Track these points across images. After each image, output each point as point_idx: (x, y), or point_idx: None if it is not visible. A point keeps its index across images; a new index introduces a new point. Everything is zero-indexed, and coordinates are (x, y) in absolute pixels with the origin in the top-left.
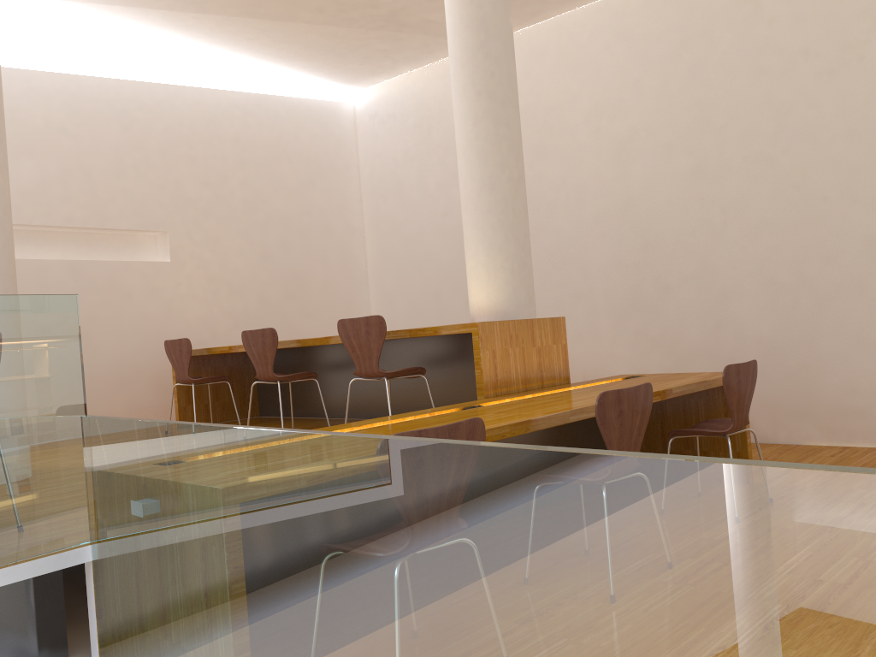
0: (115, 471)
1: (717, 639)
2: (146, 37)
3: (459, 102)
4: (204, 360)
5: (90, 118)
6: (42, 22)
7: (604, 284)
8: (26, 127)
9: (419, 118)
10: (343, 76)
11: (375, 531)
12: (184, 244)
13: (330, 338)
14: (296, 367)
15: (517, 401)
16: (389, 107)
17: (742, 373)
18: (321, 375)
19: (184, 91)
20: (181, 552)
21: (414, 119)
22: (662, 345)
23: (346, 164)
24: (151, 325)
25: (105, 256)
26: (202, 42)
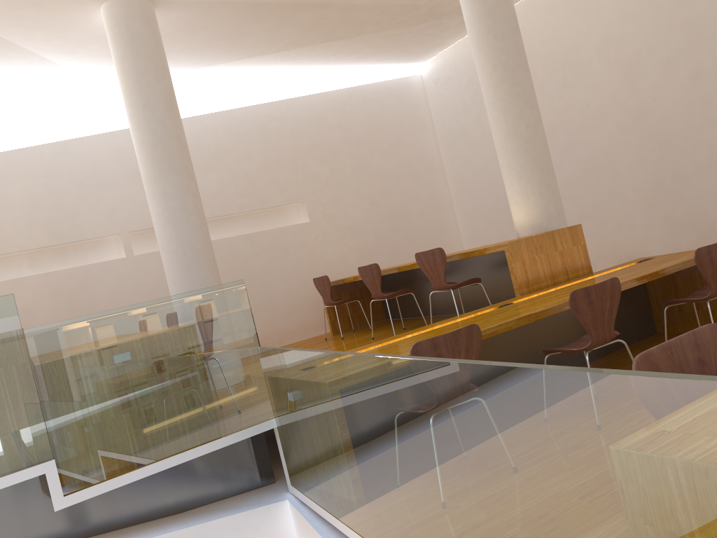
0: (277, 377)
1: (493, 439)
2: (267, 71)
3: (481, 75)
4: (341, 286)
5: (242, 136)
6: (203, 81)
7: (632, 181)
8: (206, 152)
9: (470, 76)
10: (408, 58)
11: (382, 401)
12: (316, 207)
13: (415, 264)
14: (403, 282)
15: (538, 296)
16: (446, 72)
17: (713, 252)
18: (421, 286)
19: (298, 101)
20: (313, 418)
21: (466, 77)
22: (687, 223)
23: (422, 122)
24: (304, 267)
25: (268, 226)
26: (304, 64)
